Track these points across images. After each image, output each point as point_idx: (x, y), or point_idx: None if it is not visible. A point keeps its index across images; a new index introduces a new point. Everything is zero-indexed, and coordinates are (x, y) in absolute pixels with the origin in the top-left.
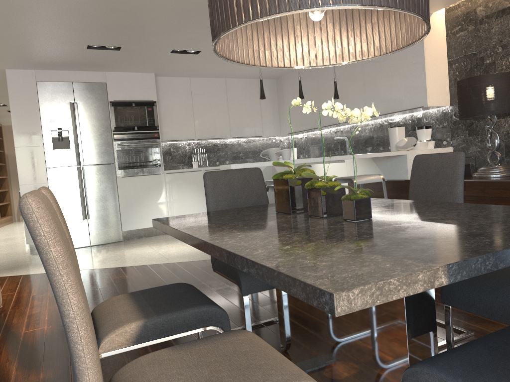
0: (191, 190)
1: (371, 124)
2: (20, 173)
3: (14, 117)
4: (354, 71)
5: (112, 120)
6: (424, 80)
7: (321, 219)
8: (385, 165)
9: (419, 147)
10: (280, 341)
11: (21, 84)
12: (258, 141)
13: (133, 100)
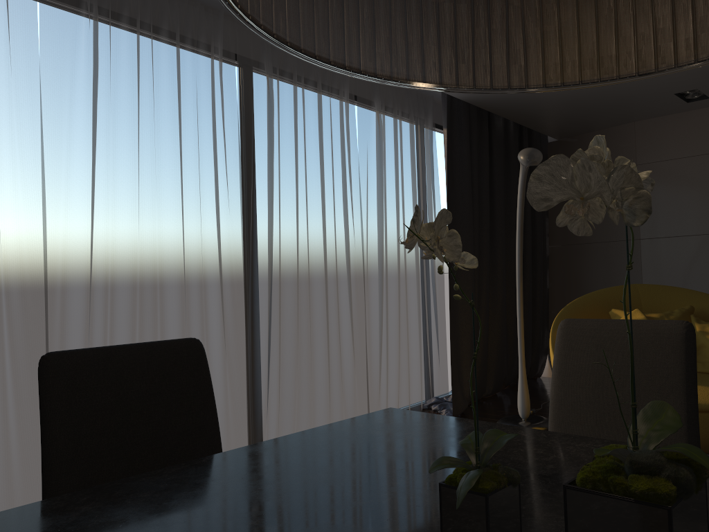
0: None
1: None
2: None
3: None
4: None
5: None
6: None
7: None
8: None
9: None
10: None
11: None
12: None
13: None
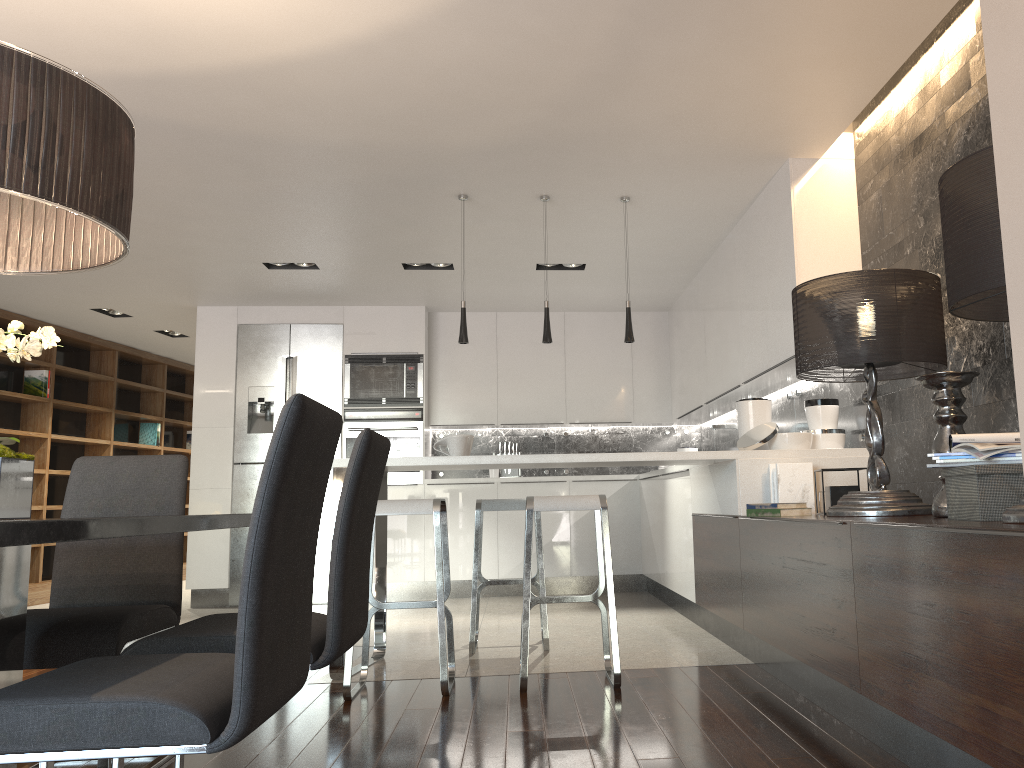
0: (472, 519)
1: (780, 397)
2: (194, 469)
3: (198, 379)
4: (731, 287)
5: (345, 387)
6: None
7: None
8: (720, 482)
9: (783, 445)
10: None
11: (216, 328)
12: (634, 432)
13: (383, 352)
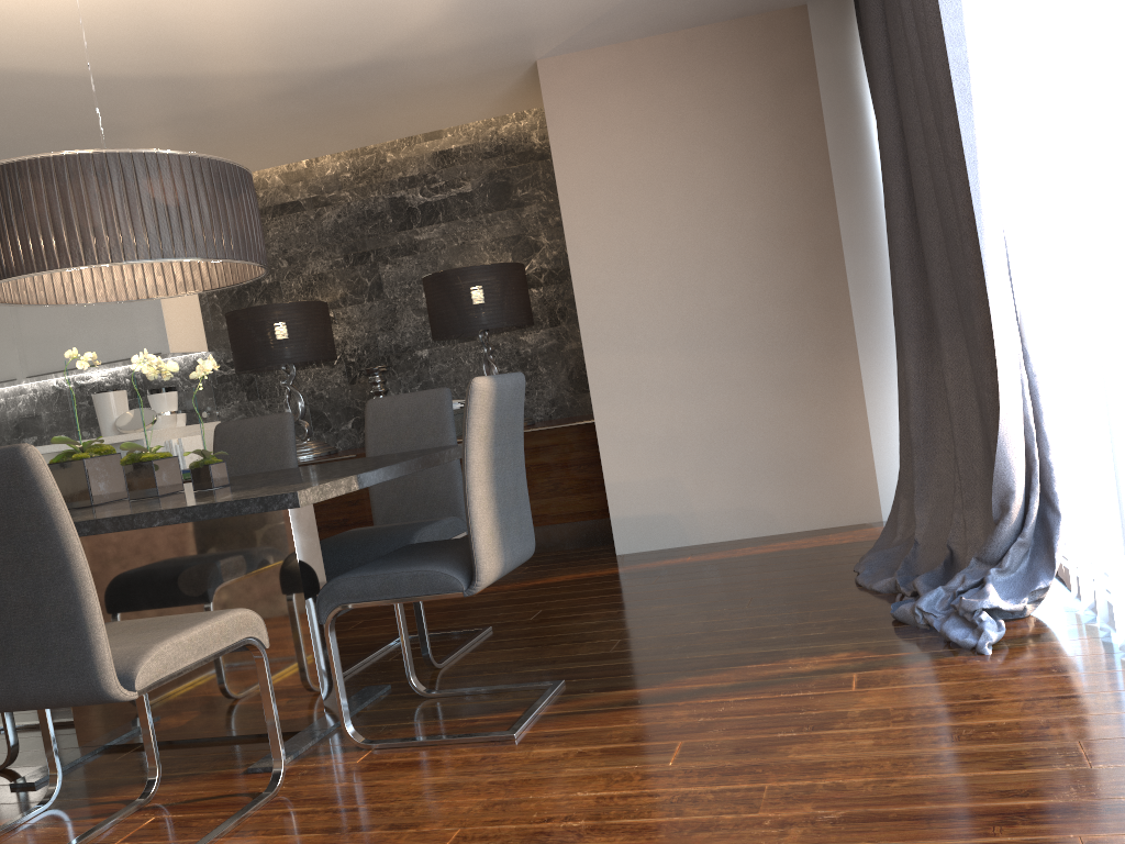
0: None
1: (32, 389)
2: None
3: None
4: None
5: None
6: (159, 307)
7: (159, 497)
8: None
9: (163, 425)
10: (37, 739)
11: None
12: None
13: None
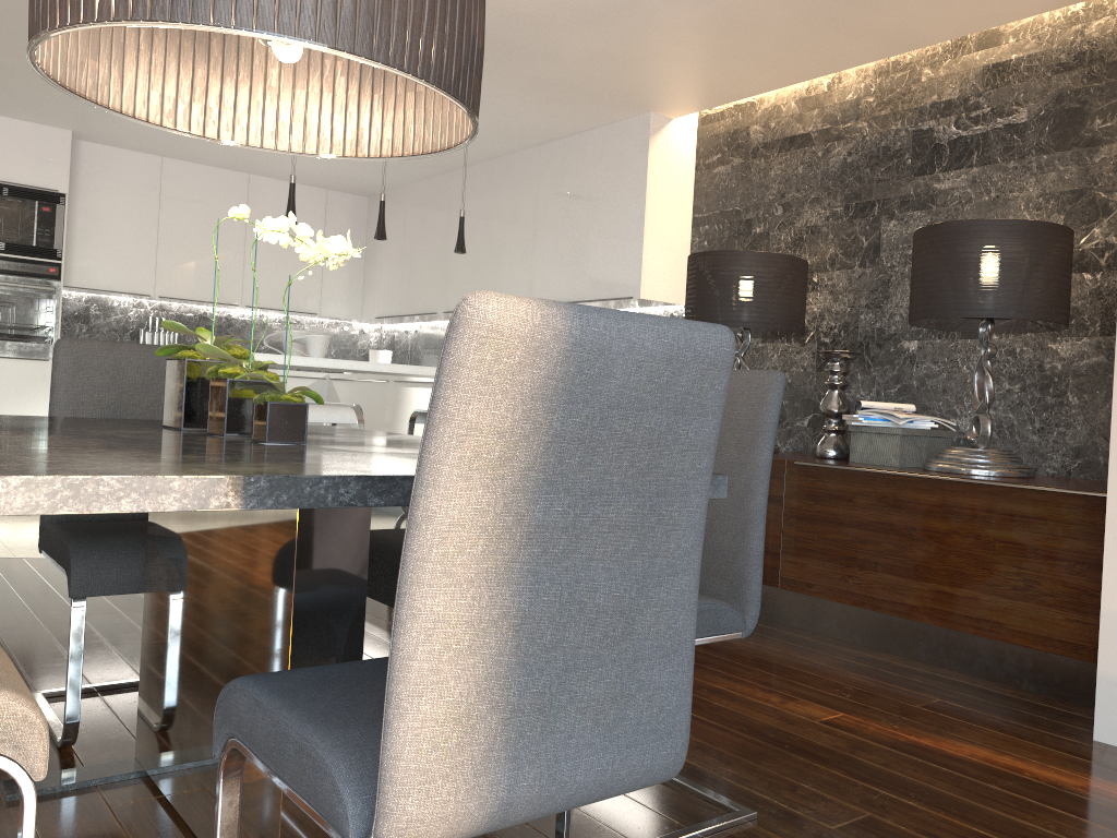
0: None
1: None
2: None
3: None
4: (519, 206)
5: None
6: (640, 245)
7: (219, 438)
8: None
9: None
10: None
11: None
12: (310, 324)
13: (6, 181)
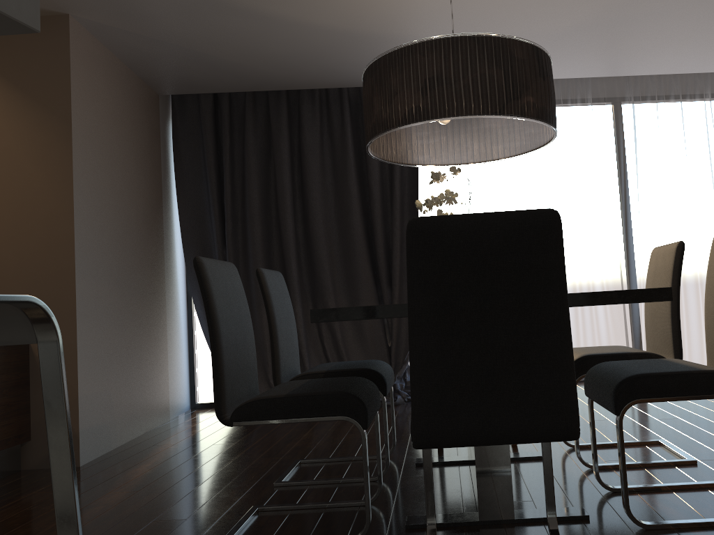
0: None
1: None
2: None
3: None
4: None
5: None
6: None
7: None
8: None
9: None
10: None
11: None
12: None
13: None
